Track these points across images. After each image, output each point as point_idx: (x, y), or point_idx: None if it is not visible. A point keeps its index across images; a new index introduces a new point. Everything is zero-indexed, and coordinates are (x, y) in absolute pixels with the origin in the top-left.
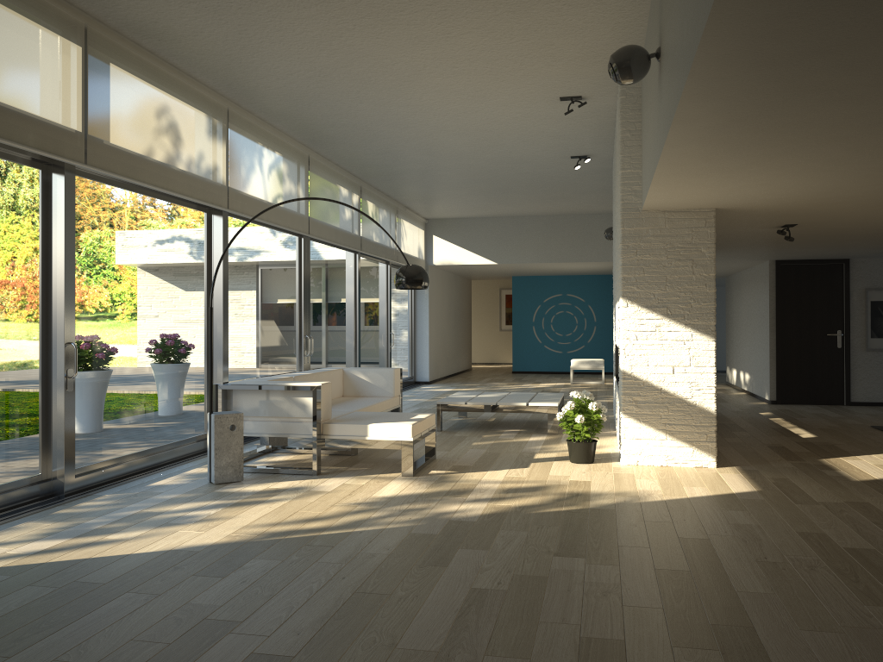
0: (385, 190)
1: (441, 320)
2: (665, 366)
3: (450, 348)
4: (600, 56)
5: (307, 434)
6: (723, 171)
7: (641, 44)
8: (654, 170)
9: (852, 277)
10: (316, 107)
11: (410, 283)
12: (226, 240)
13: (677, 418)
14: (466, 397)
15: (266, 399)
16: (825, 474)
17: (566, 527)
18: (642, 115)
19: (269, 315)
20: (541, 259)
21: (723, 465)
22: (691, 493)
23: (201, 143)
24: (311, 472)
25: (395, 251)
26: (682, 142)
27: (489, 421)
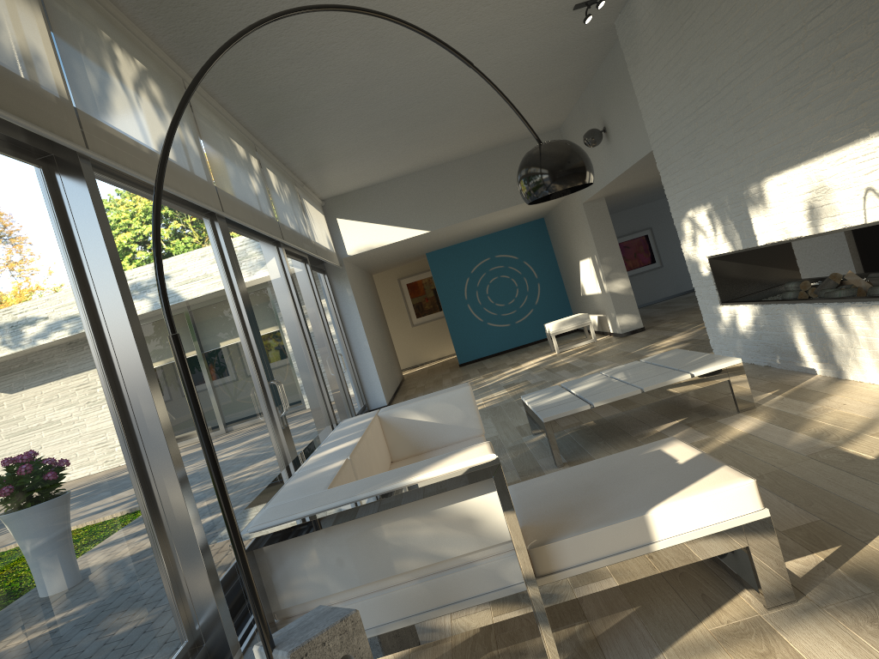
0: (282, 152)
1: (371, 325)
2: None
3: (386, 358)
4: None
5: (498, 589)
6: None
7: None
8: None
9: None
10: None
11: (569, 175)
12: (103, 217)
13: None
14: (566, 398)
15: (363, 538)
16: None
17: None
18: None
19: (214, 359)
20: (483, 211)
21: None
22: None
23: None
24: None
25: (311, 241)
26: None
27: (594, 425)
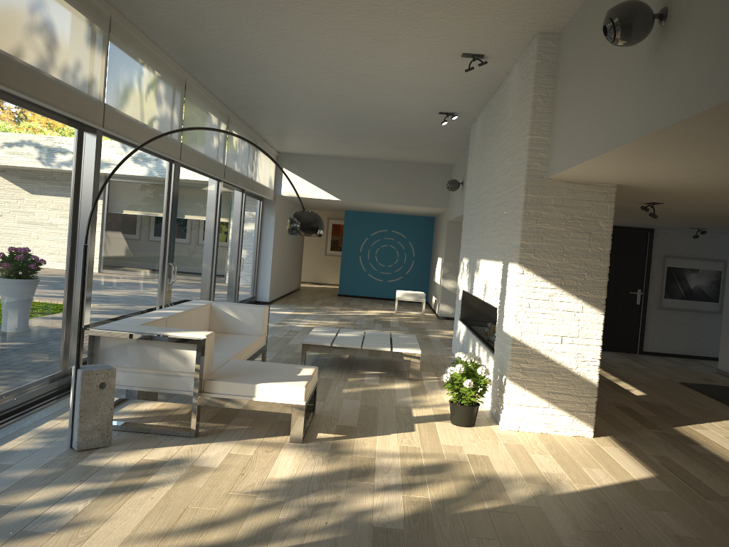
0: (249, 122)
1: (282, 245)
2: (554, 336)
3: (286, 271)
4: (528, 15)
5: (185, 391)
6: (684, 155)
7: (576, 8)
8: (613, 144)
9: (654, 245)
10: (209, 28)
11: (306, 230)
12: (98, 161)
13: (560, 387)
14: (328, 336)
15: (140, 349)
16: (696, 451)
17: (509, 543)
18: (562, 82)
19: (136, 242)
20: (380, 200)
21: (595, 433)
22: (596, 479)
23: (79, 50)
24: (189, 434)
25: (251, 181)
26: (700, 122)
27: (345, 359)
